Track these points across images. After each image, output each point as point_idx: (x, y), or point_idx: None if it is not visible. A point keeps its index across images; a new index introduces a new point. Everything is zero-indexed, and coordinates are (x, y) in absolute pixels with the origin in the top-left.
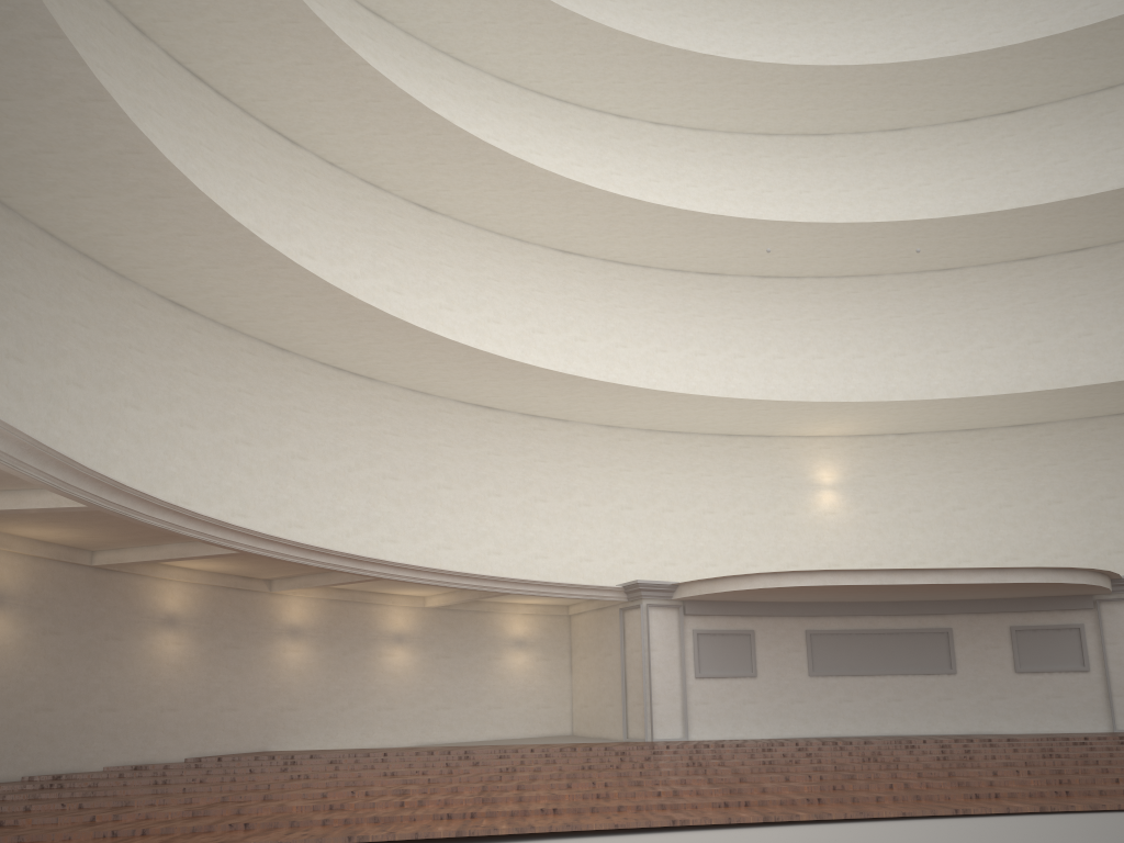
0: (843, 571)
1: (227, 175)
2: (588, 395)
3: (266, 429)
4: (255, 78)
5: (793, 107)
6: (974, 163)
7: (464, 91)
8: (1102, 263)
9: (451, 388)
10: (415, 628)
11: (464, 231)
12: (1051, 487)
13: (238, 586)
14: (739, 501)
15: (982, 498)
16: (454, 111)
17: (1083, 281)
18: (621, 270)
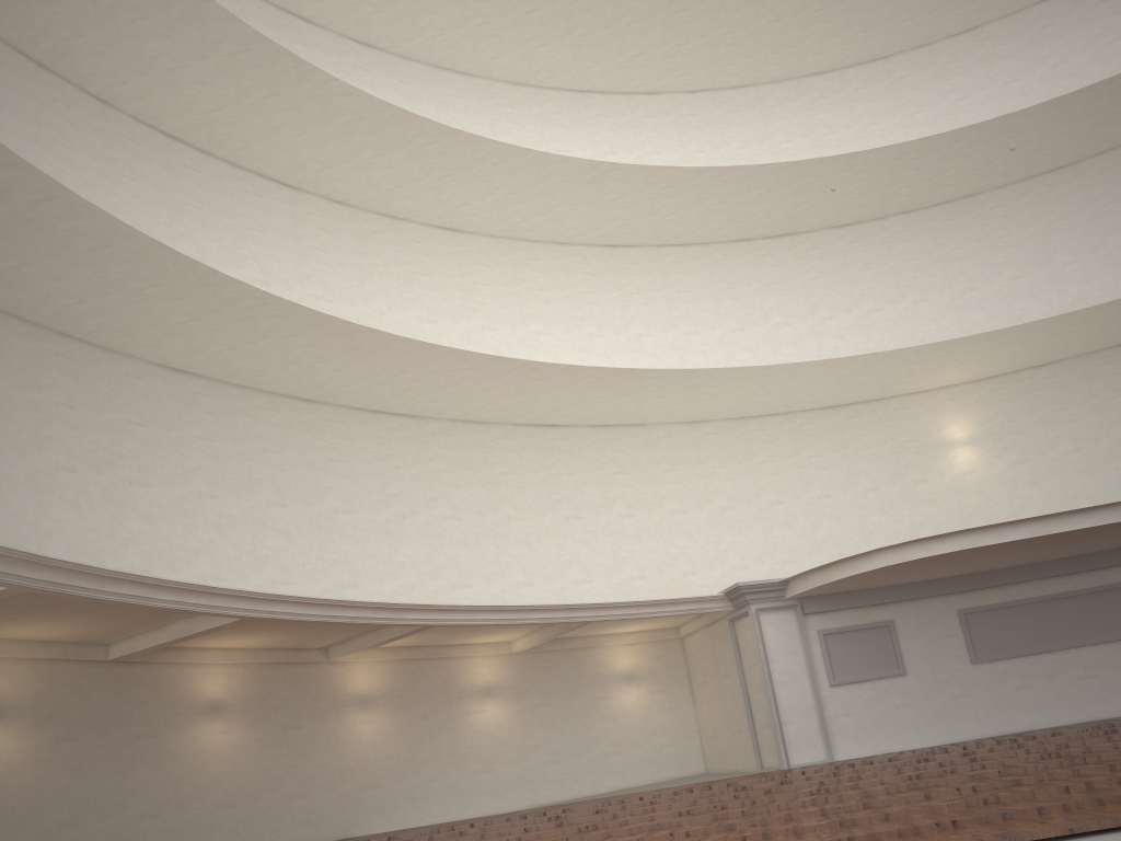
0: (981, 529)
1: (222, 231)
2: (656, 389)
3: (301, 487)
4: (230, 125)
5: (838, 34)
6: (1066, 43)
7: (475, 103)
8: None
9: (503, 410)
10: (504, 678)
11: (497, 245)
12: None
13: (290, 660)
14: (858, 478)
15: None
16: (468, 125)
17: None
18: (679, 253)
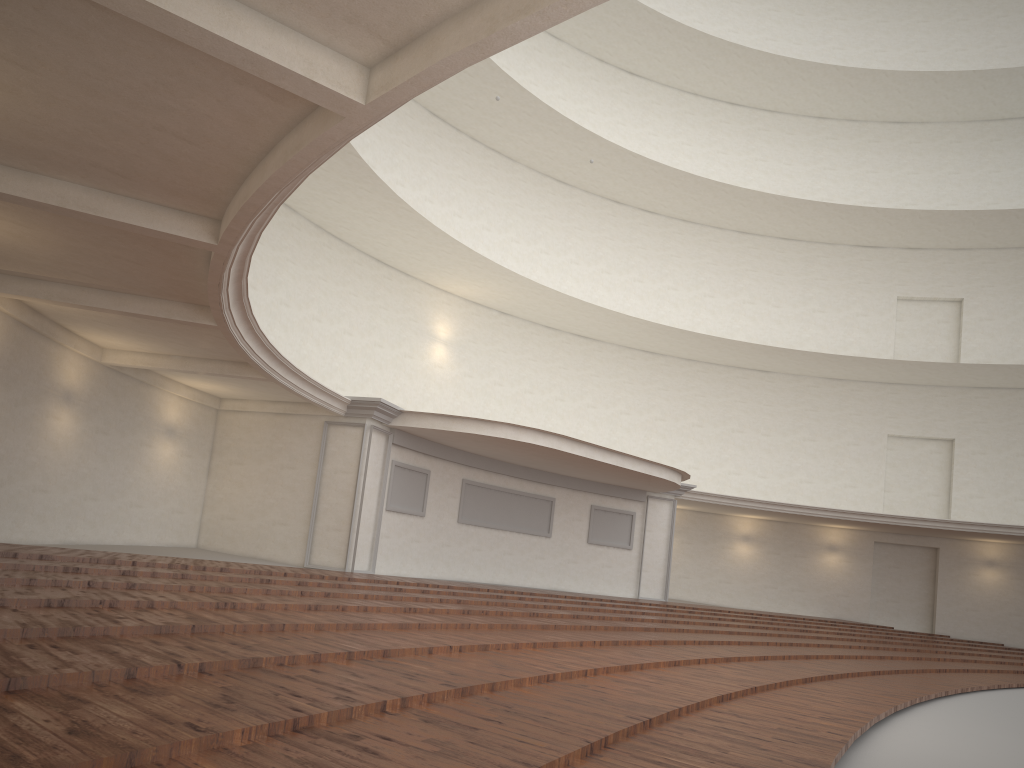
0: (566, 438)
1: None
2: (325, 169)
3: None
4: None
5: None
6: (598, 100)
7: None
8: (660, 230)
9: None
10: (84, 387)
11: None
12: (591, 394)
13: None
14: (373, 330)
15: (546, 389)
16: None
17: (646, 238)
18: None
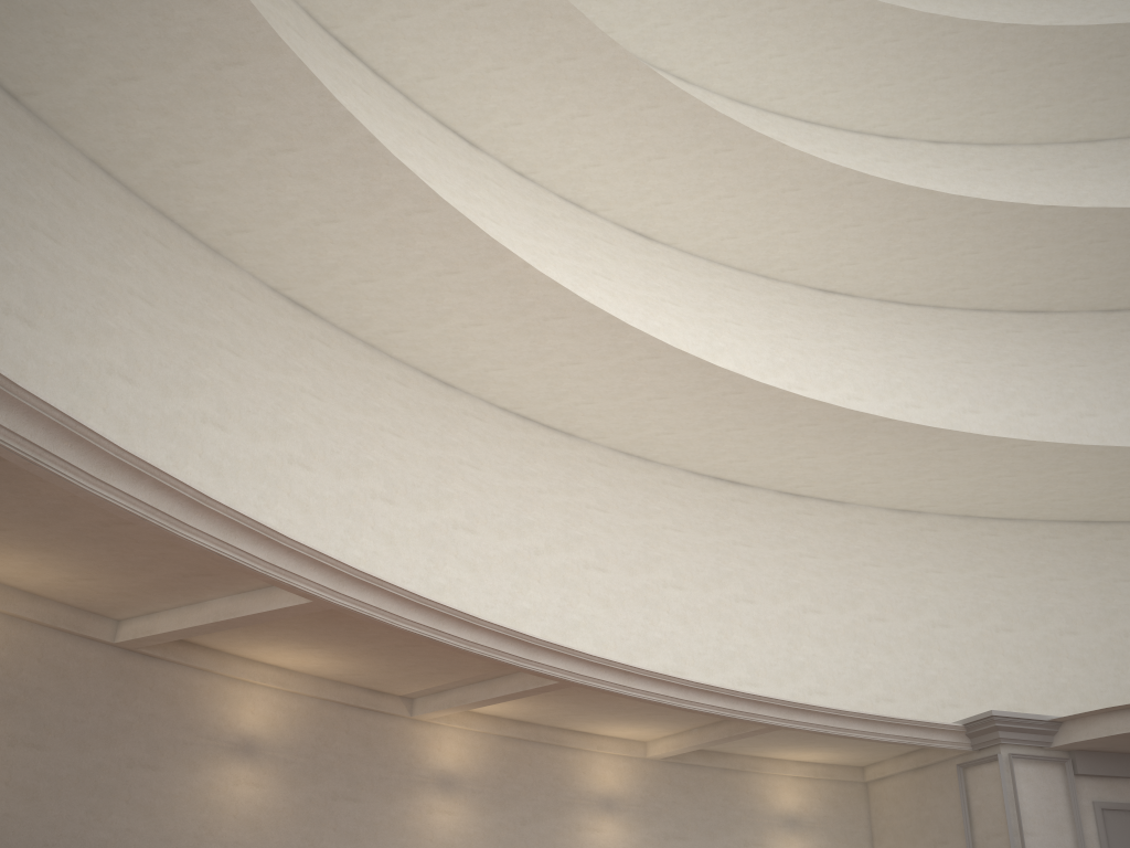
0: None
1: None
2: (878, 452)
3: (417, 485)
4: (417, 41)
5: (1129, 92)
6: None
7: None
8: None
9: (679, 446)
10: (632, 790)
11: (693, 264)
12: None
13: (361, 704)
14: (1115, 616)
15: None
16: None
17: None
18: (905, 312)
